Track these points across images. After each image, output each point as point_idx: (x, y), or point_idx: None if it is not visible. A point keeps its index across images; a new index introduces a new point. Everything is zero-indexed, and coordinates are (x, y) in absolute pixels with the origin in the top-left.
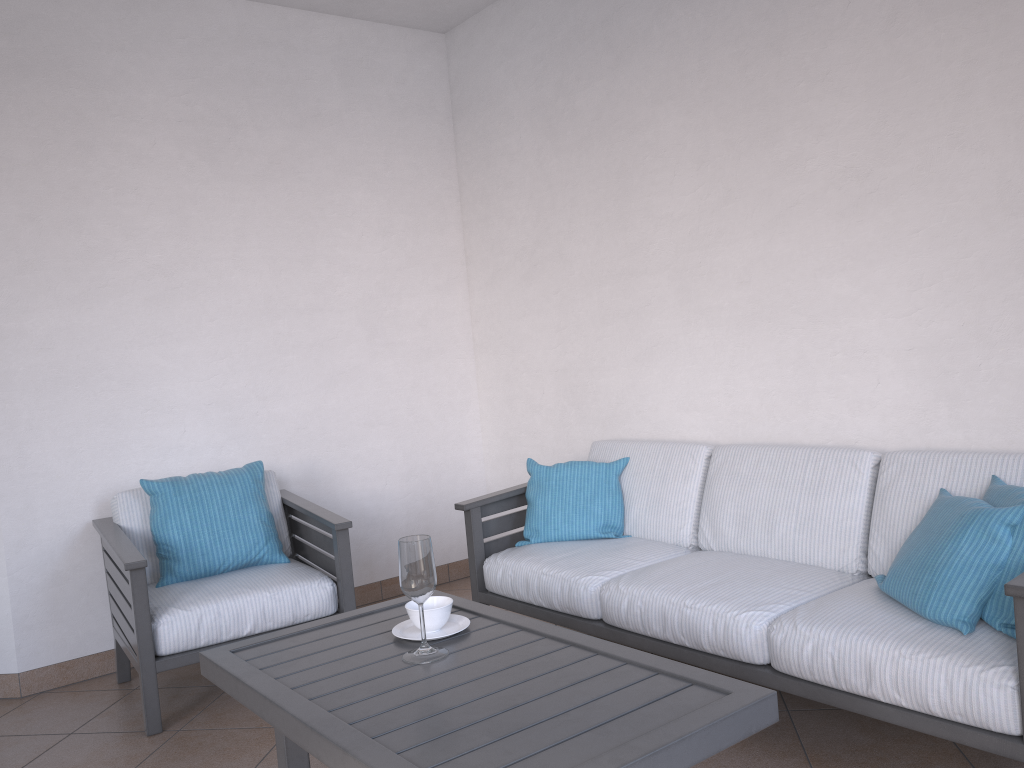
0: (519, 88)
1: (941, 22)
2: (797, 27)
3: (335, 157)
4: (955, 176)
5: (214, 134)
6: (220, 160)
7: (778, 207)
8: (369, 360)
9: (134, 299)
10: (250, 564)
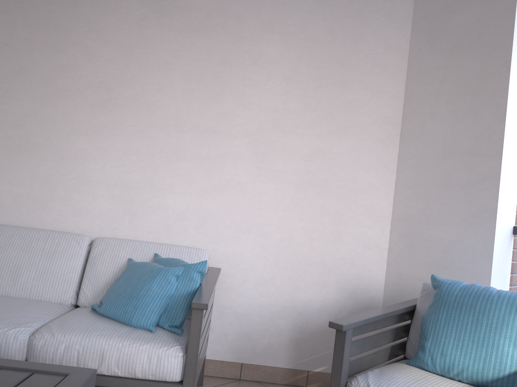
0: None
1: (165, 32)
2: None
3: None
4: (157, 105)
5: None
6: None
7: (54, 89)
8: None
9: None
10: None
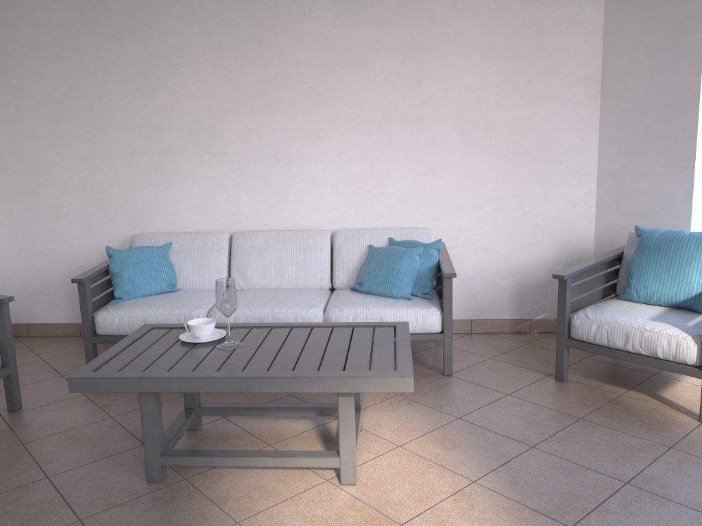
0: None
1: (361, 27)
2: (284, 5)
3: None
4: (364, 101)
5: None
6: None
7: (268, 101)
8: None
9: None
10: None
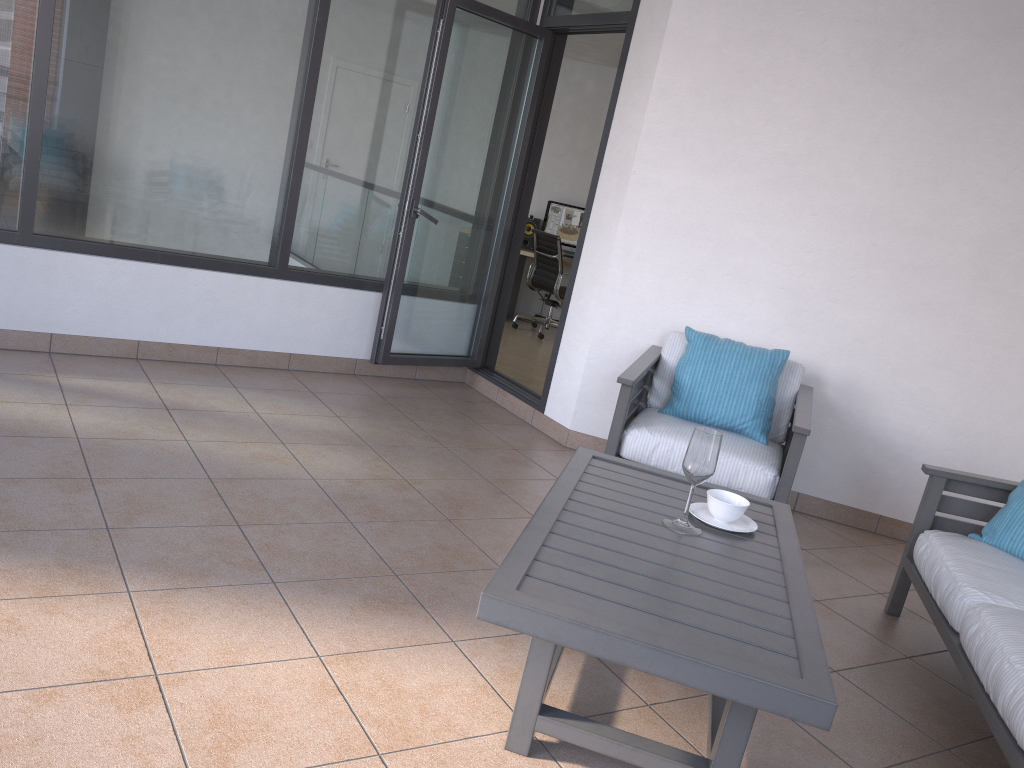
0: None
1: None
2: None
3: (1018, 77)
4: None
5: (887, 37)
6: (883, 64)
7: None
8: (964, 301)
9: (752, 178)
10: (733, 430)
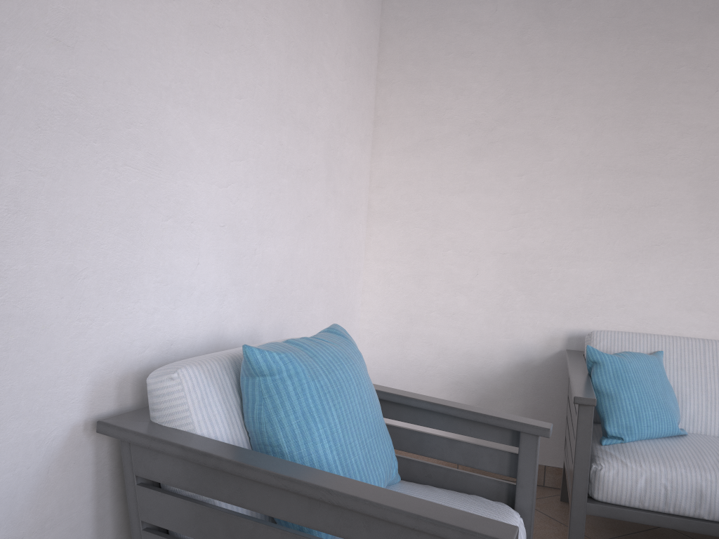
0: None
1: None
2: None
3: None
4: None
5: None
6: None
7: None
8: (324, 206)
9: (179, 17)
10: None
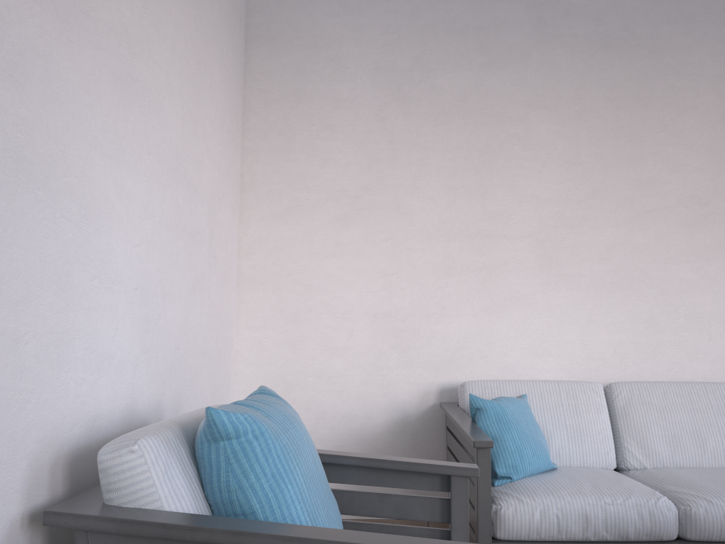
0: (360, 45)
1: None
2: (660, 96)
3: (213, 15)
4: None
5: None
6: None
7: (638, 210)
8: (208, 271)
9: (106, 66)
10: None
